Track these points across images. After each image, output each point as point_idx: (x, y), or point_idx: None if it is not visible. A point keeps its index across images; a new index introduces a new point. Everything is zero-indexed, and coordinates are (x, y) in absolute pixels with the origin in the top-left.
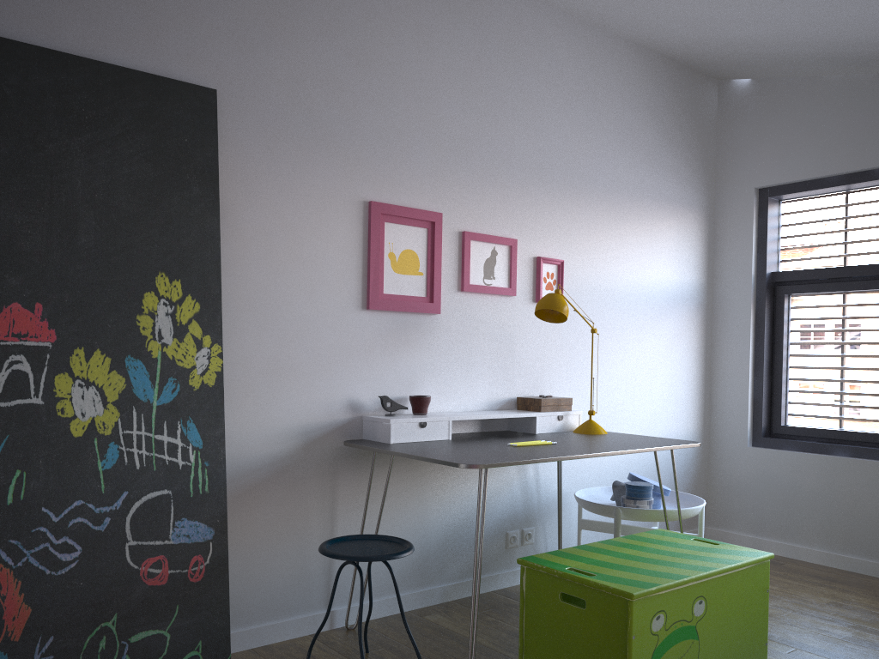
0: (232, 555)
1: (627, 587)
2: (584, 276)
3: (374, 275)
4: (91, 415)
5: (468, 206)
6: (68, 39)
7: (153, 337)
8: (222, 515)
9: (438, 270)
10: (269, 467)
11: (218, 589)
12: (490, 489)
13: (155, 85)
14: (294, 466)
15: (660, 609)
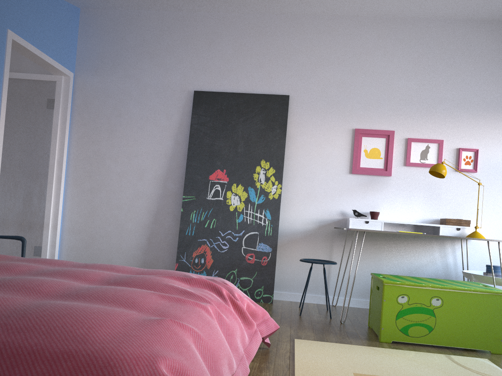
0: (286, 264)
1: (387, 280)
2: (497, 157)
3: (355, 159)
4: (236, 204)
5: (411, 126)
6: (242, 88)
7: (258, 181)
8: (275, 244)
9: (390, 156)
10: (303, 233)
11: (271, 270)
12: (420, 262)
13: (267, 97)
14: (314, 234)
15: (404, 293)
